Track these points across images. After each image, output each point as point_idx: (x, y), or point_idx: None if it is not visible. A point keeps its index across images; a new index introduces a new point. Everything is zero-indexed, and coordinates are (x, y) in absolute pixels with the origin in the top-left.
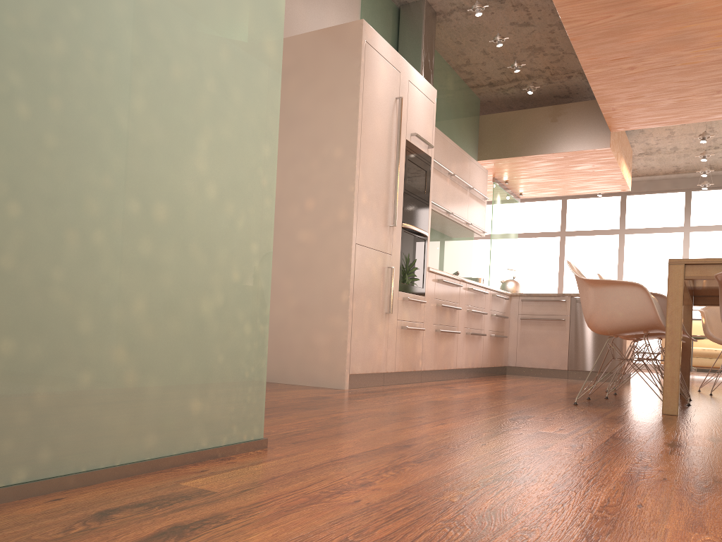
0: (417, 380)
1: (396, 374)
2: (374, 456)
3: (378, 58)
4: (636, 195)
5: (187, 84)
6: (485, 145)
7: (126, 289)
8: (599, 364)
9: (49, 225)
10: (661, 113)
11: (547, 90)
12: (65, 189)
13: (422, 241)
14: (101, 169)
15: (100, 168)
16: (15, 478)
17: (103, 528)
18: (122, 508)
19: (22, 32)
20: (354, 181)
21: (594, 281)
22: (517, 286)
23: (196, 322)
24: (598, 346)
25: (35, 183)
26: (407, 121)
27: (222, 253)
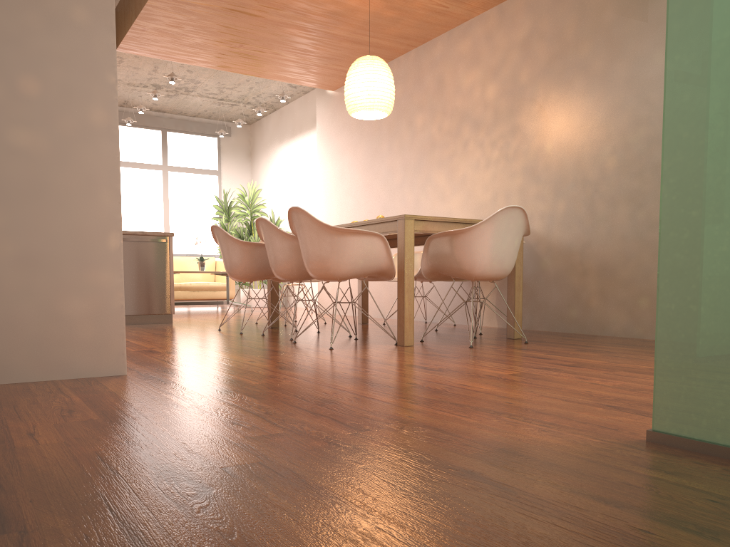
0: None
1: None
2: None
3: None
4: None
5: None
6: None
7: None
8: (150, 306)
9: None
10: (180, 48)
11: None
12: None
13: None
14: None
15: None
16: None
17: None
18: None
19: None
20: (115, 69)
21: (346, 230)
22: None
23: None
24: (147, 287)
25: None
26: None
27: None
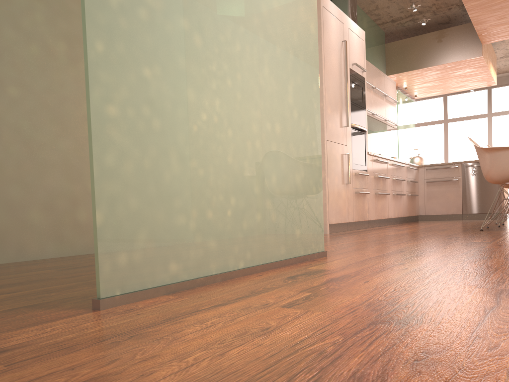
0: (366, 227)
1: (354, 223)
2: (389, 255)
3: (330, 16)
4: (499, 88)
5: (282, 56)
6: (390, 64)
7: (268, 170)
8: (485, 208)
9: (241, 139)
10: None
11: (433, 20)
12: (245, 120)
13: (363, 134)
14: (256, 108)
15: (255, 107)
16: (240, 266)
17: (300, 280)
18: (296, 276)
19: (225, 42)
20: (322, 100)
21: (490, 148)
22: (422, 160)
23: (294, 186)
24: (483, 195)
25: (235, 119)
26: (349, 55)
27: (301, 148)
